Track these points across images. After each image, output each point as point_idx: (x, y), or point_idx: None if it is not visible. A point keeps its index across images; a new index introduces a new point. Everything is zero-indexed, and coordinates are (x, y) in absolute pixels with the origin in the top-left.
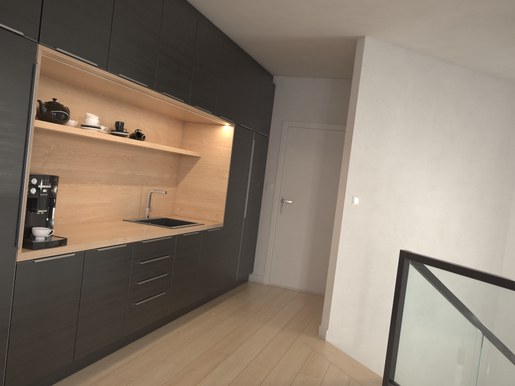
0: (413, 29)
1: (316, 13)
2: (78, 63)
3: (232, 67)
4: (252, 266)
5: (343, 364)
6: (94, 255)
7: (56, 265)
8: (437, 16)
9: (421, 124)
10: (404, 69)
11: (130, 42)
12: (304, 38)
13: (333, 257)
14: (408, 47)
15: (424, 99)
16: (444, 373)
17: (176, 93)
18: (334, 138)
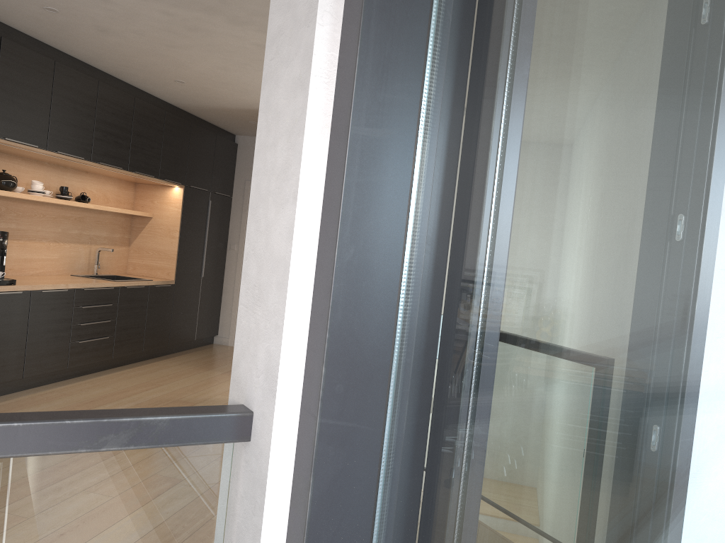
0: None
1: (236, 94)
2: (22, 147)
3: (177, 132)
4: (217, 328)
5: None
6: (39, 295)
7: (8, 299)
8: None
9: None
10: None
11: (67, 125)
12: (241, 109)
13: None
14: None
15: None
16: None
17: (114, 162)
18: None
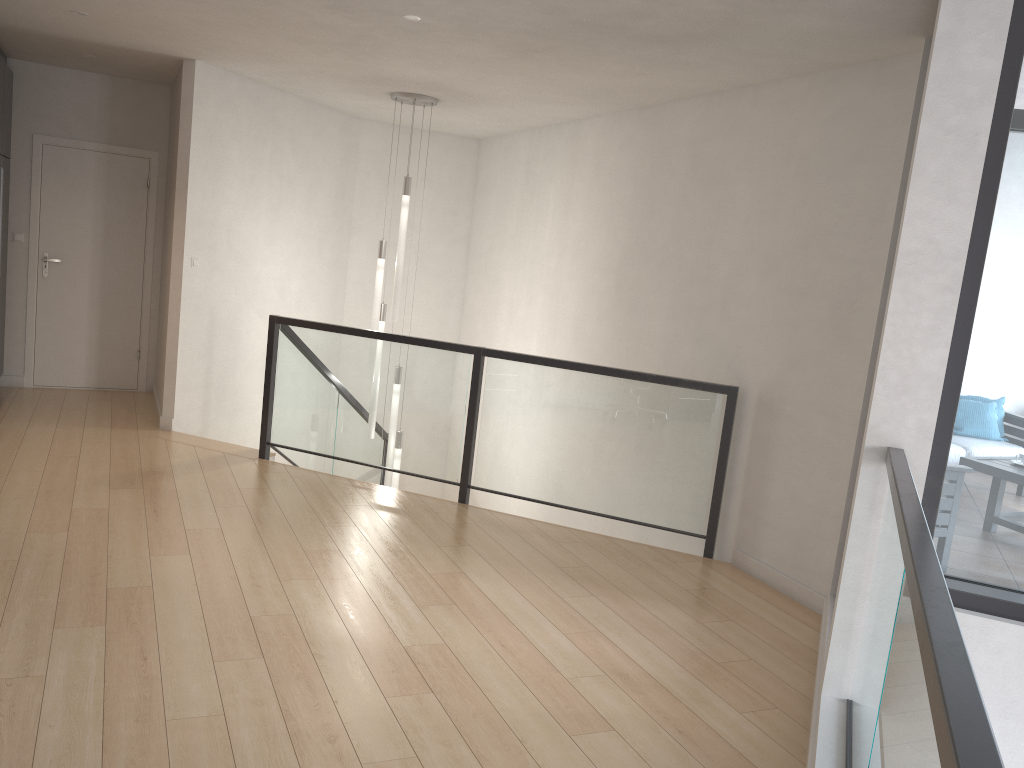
0: (256, 67)
1: (147, 37)
2: None
3: None
4: (3, 362)
5: (207, 445)
6: None
7: None
8: (286, 65)
9: (258, 167)
10: (238, 100)
11: None
12: (108, 45)
13: (173, 332)
14: (242, 75)
15: (260, 136)
16: (321, 419)
17: None
18: (123, 166)
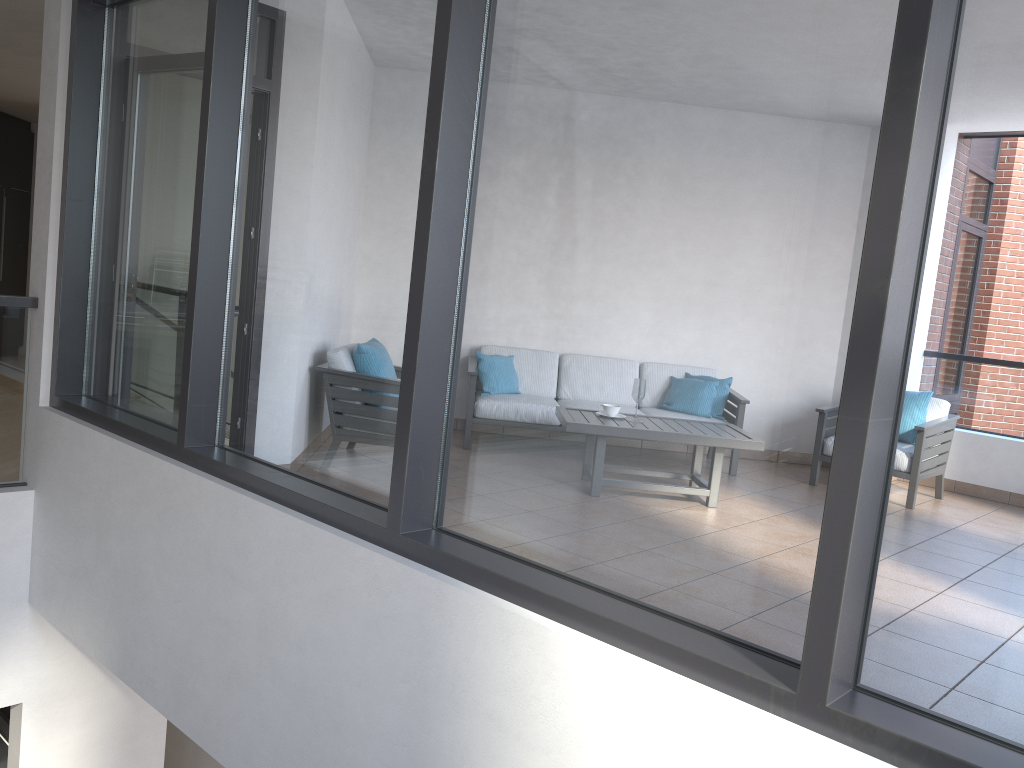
0: None
1: (29, 93)
2: None
3: None
4: None
5: None
6: None
7: None
8: None
9: None
10: None
11: None
12: (35, 104)
13: None
14: None
15: None
16: None
17: None
18: None
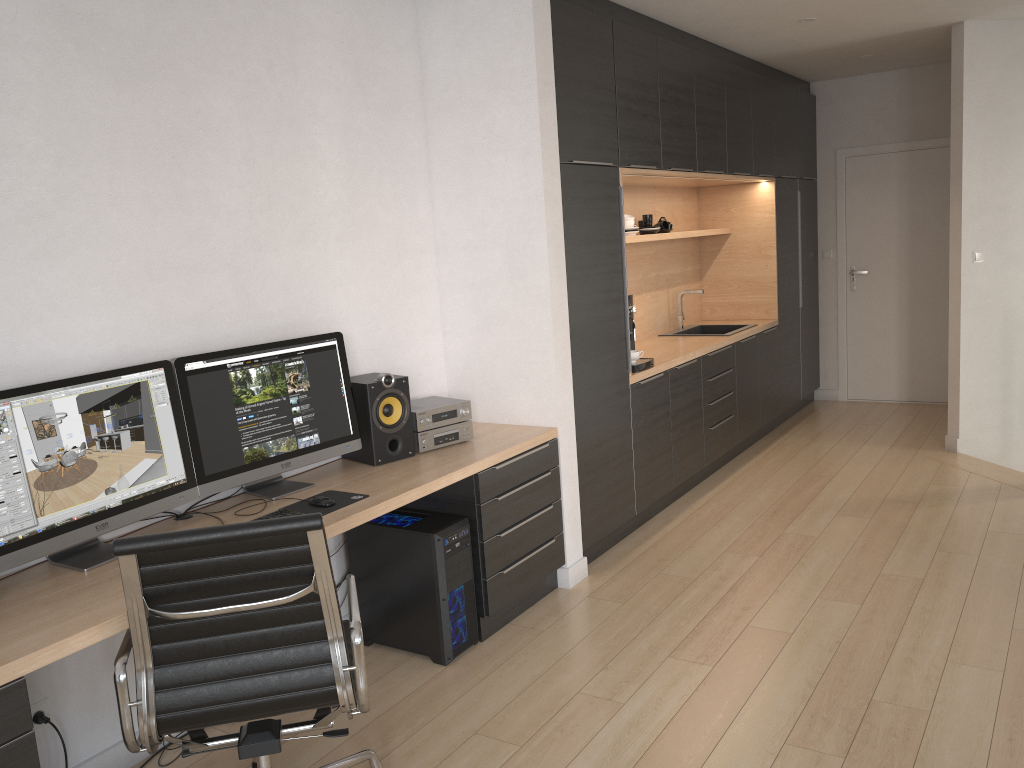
0: None
1: (889, 17)
2: (643, 172)
3: (763, 100)
4: (818, 377)
5: (988, 472)
6: (675, 374)
7: (652, 387)
8: None
9: None
10: None
11: (673, 127)
12: (868, 40)
13: (953, 340)
14: None
15: None
16: None
17: (715, 165)
18: (926, 161)
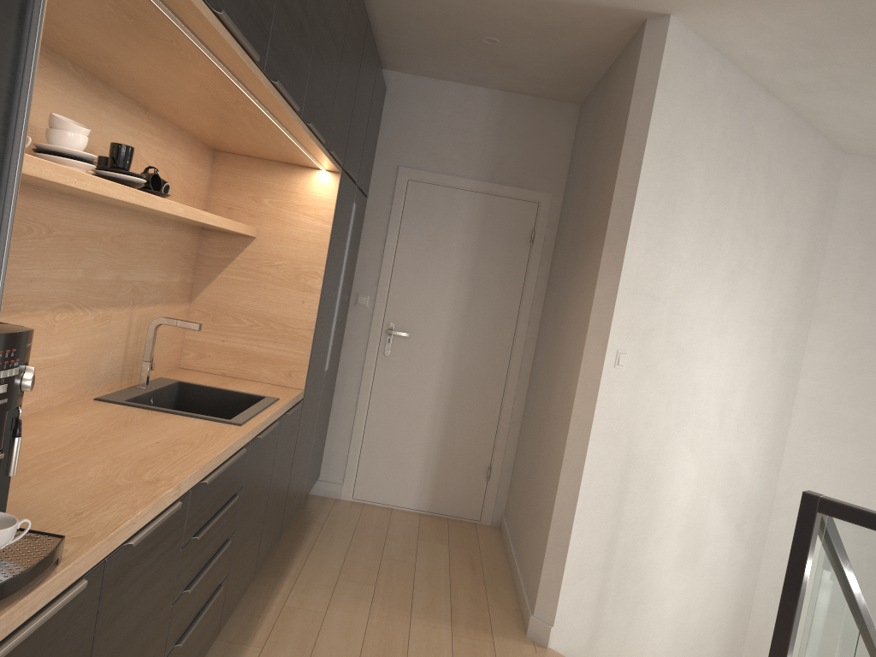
0: (784, 16)
1: None
2: None
3: (355, 37)
4: (320, 464)
5: None
6: (123, 560)
7: (40, 641)
8: None
9: (722, 208)
10: (713, 95)
11: None
12: None
13: (570, 476)
14: (729, 52)
15: (731, 159)
16: None
17: (291, 86)
18: (503, 212)
